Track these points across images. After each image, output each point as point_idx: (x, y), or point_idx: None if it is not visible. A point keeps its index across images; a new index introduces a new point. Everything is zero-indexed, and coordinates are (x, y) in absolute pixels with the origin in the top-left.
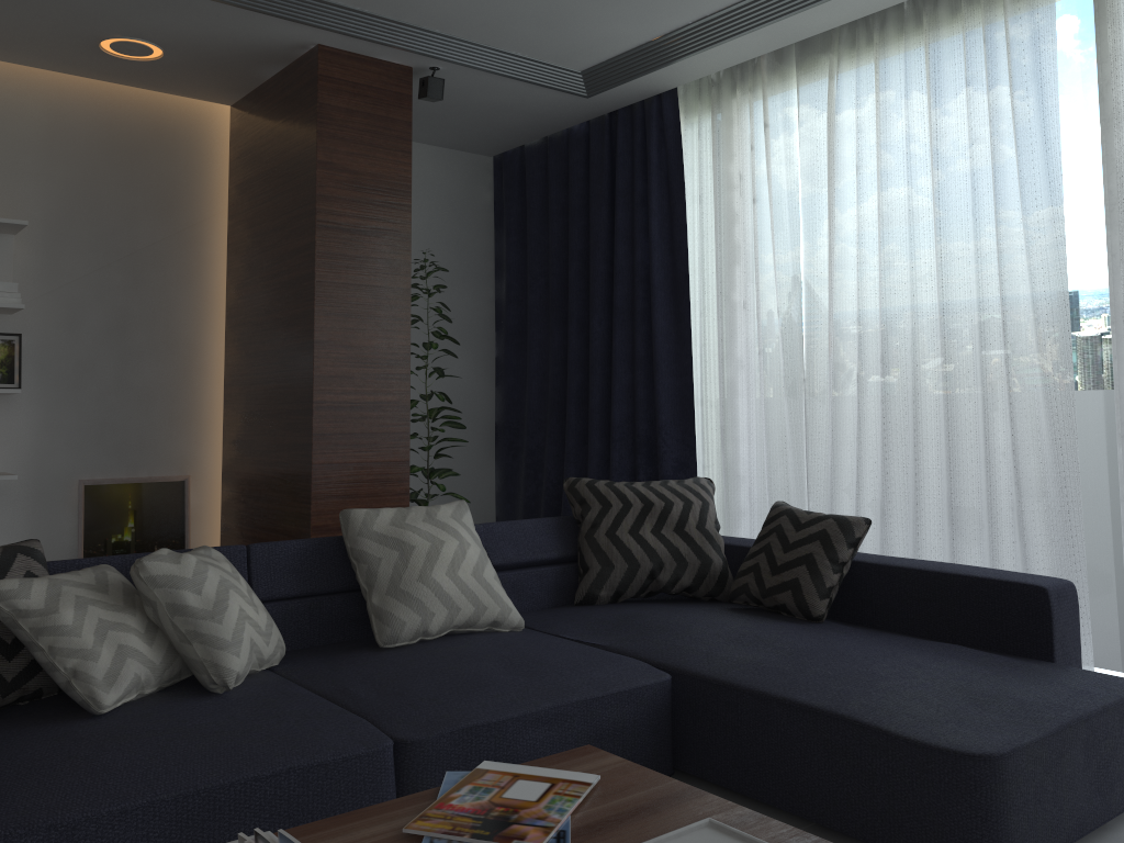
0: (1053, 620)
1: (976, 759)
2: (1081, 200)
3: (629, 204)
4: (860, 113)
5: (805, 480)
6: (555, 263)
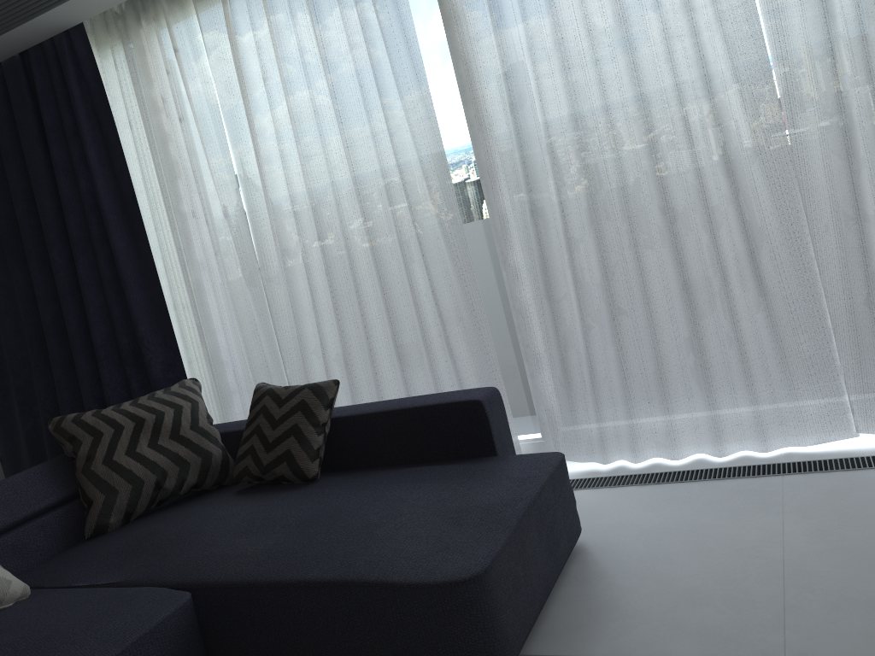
0: (490, 423)
1: (467, 582)
2: (441, 85)
3: (62, 139)
4: (256, 31)
5: (279, 352)
6: (0, 206)
